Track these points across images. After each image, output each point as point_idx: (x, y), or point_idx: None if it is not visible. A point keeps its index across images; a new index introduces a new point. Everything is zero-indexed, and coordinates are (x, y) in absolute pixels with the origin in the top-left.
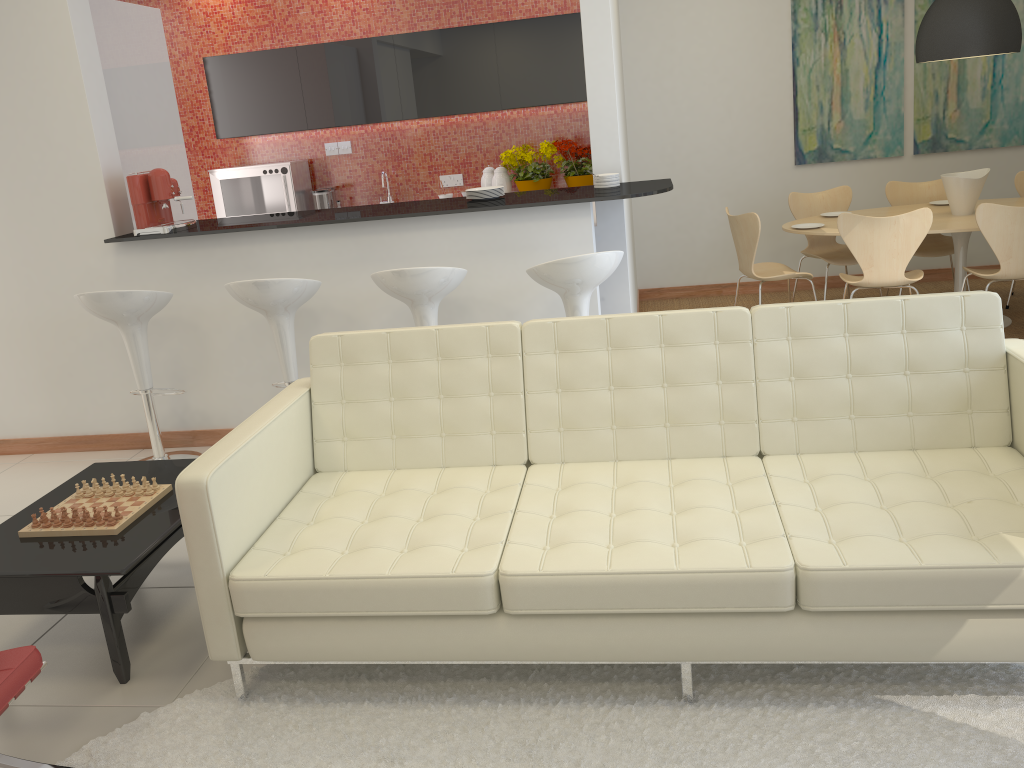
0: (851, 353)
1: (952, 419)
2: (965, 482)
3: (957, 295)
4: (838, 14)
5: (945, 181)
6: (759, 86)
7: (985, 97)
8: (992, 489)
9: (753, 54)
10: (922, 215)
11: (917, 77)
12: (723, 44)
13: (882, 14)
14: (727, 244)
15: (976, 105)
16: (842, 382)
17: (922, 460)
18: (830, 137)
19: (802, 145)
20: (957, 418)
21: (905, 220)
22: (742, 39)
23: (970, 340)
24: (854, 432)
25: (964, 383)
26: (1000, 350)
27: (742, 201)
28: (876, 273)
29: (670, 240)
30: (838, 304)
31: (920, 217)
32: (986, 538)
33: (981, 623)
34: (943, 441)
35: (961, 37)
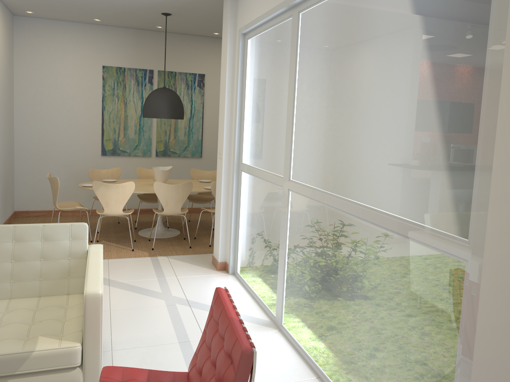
0: (14, 250)
1: (60, 281)
2: (47, 311)
3: (68, 224)
4: (124, 90)
5: (153, 170)
6: (86, 116)
7: (186, 135)
8: (57, 314)
9: (83, 101)
10: (130, 184)
11: (158, 123)
12: (68, 94)
13: (143, 93)
14: (66, 190)
15: (182, 138)
16: (8, 264)
17: (39, 301)
18: (118, 144)
19: (105, 146)
20: (62, 281)
21: (122, 186)
22: (78, 93)
23: (72, 244)
24: (11, 289)
25: (67, 264)
26: (85, 249)
27: (74, 170)
28: (110, 209)
29: (35, 186)
30: (11, 226)
31: (129, 185)
32: (31, 339)
33: (15, 381)
34: (55, 292)
35: (157, 109)
